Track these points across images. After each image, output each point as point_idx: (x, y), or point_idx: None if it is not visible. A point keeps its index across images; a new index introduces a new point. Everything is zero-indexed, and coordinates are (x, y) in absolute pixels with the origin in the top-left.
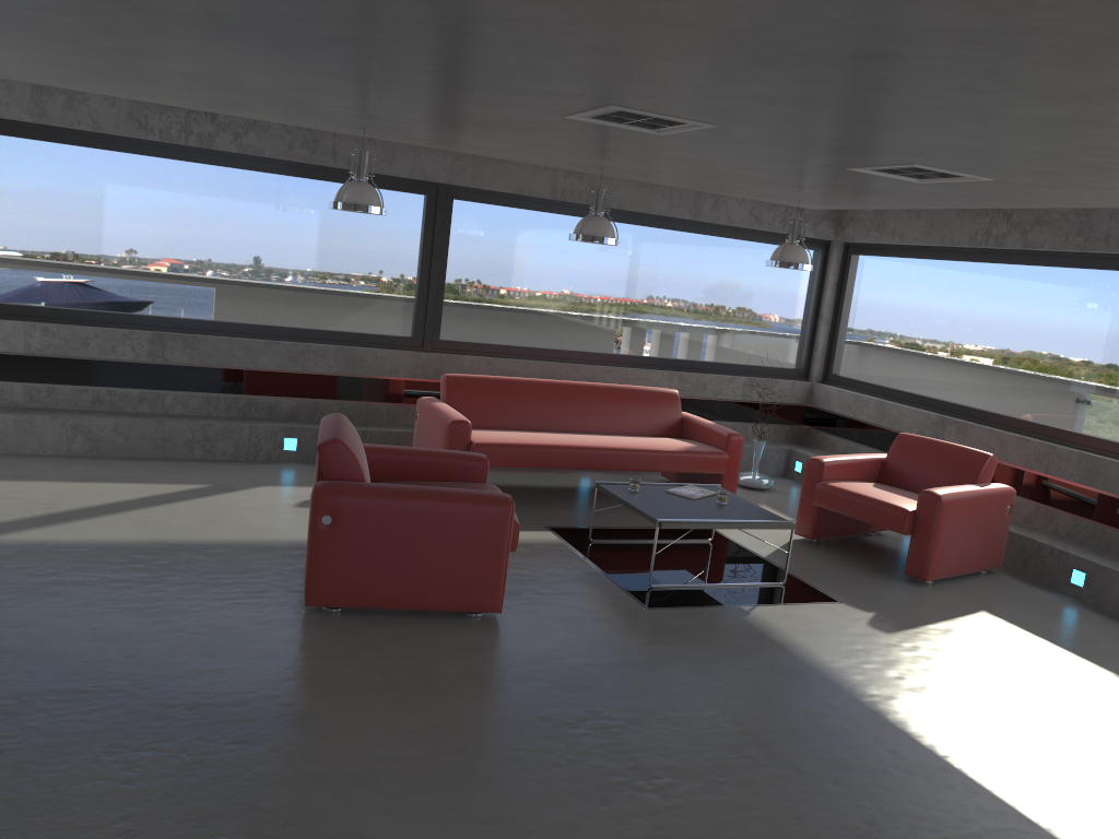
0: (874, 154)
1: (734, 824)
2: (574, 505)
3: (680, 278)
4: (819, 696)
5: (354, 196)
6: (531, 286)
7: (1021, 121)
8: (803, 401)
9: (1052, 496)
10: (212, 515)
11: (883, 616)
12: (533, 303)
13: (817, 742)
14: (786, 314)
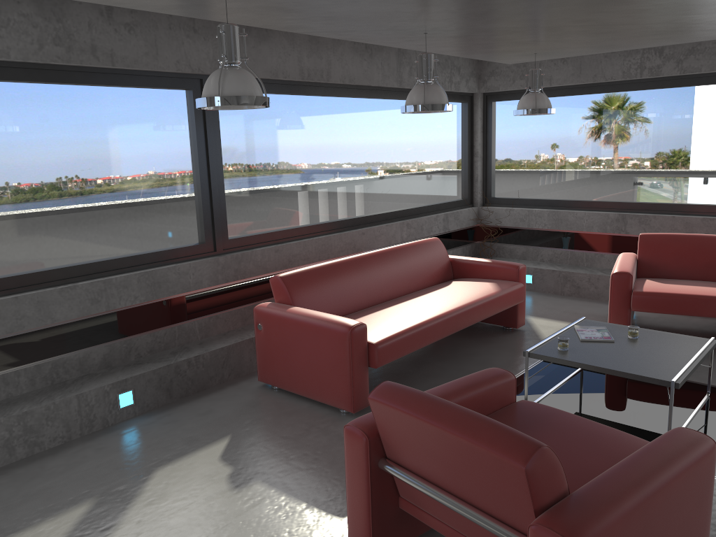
0: None
1: None
2: (436, 369)
3: (391, 140)
4: None
5: (240, 85)
6: (292, 169)
7: None
8: (475, 223)
9: None
10: None
11: None
12: (295, 184)
13: None
14: (454, 156)
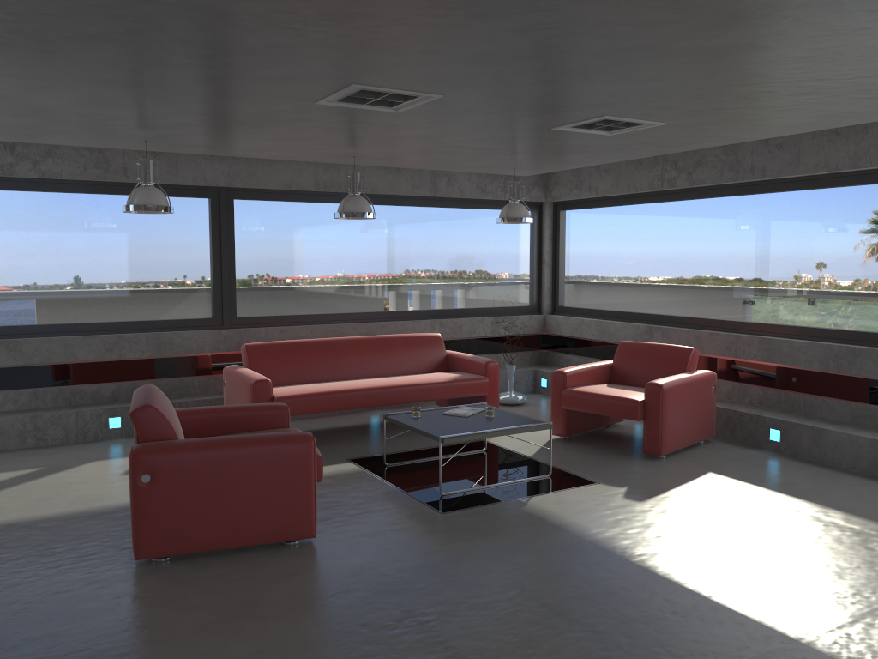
0: (574, 109)
1: None
2: (368, 438)
3: (429, 244)
4: (597, 563)
5: (143, 198)
6: (309, 264)
7: (692, 55)
8: (540, 330)
9: (743, 374)
10: (45, 493)
11: (634, 489)
12: (312, 277)
13: (605, 603)
14: (516, 263)
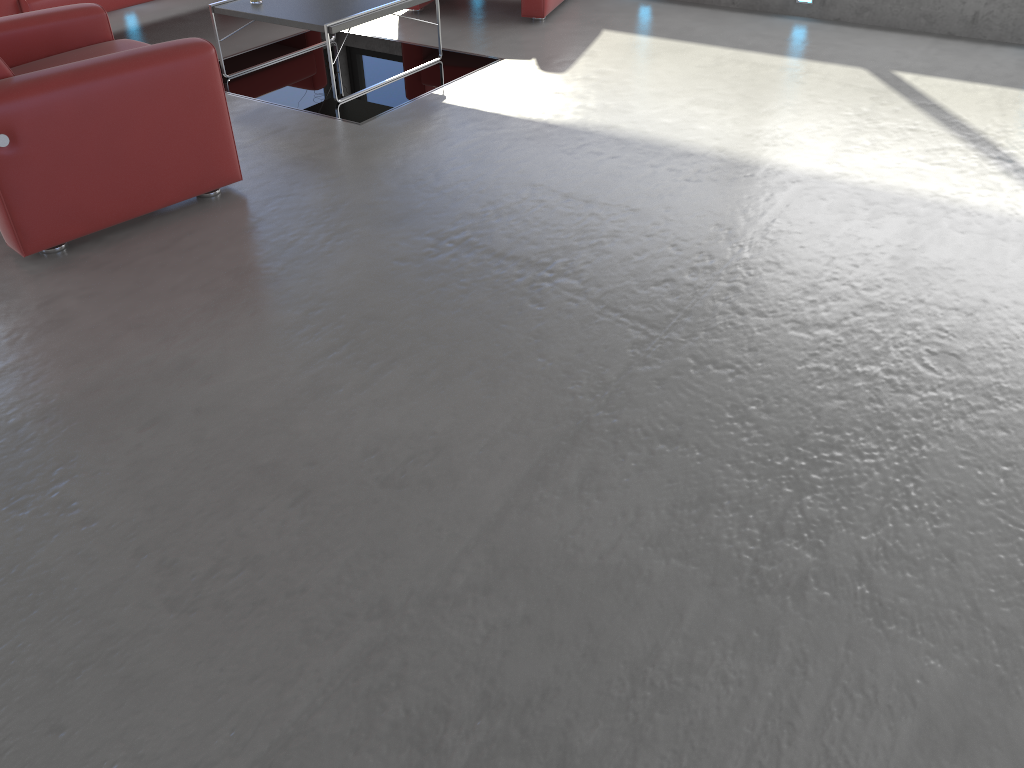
0: None
1: (641, 272)
2: None
3: None
4: (577, 145)
5: None
6: None
7: None
8: None
9: None
10: None
11: (544, 60)
12: None
13: (618, 182)
14: None
